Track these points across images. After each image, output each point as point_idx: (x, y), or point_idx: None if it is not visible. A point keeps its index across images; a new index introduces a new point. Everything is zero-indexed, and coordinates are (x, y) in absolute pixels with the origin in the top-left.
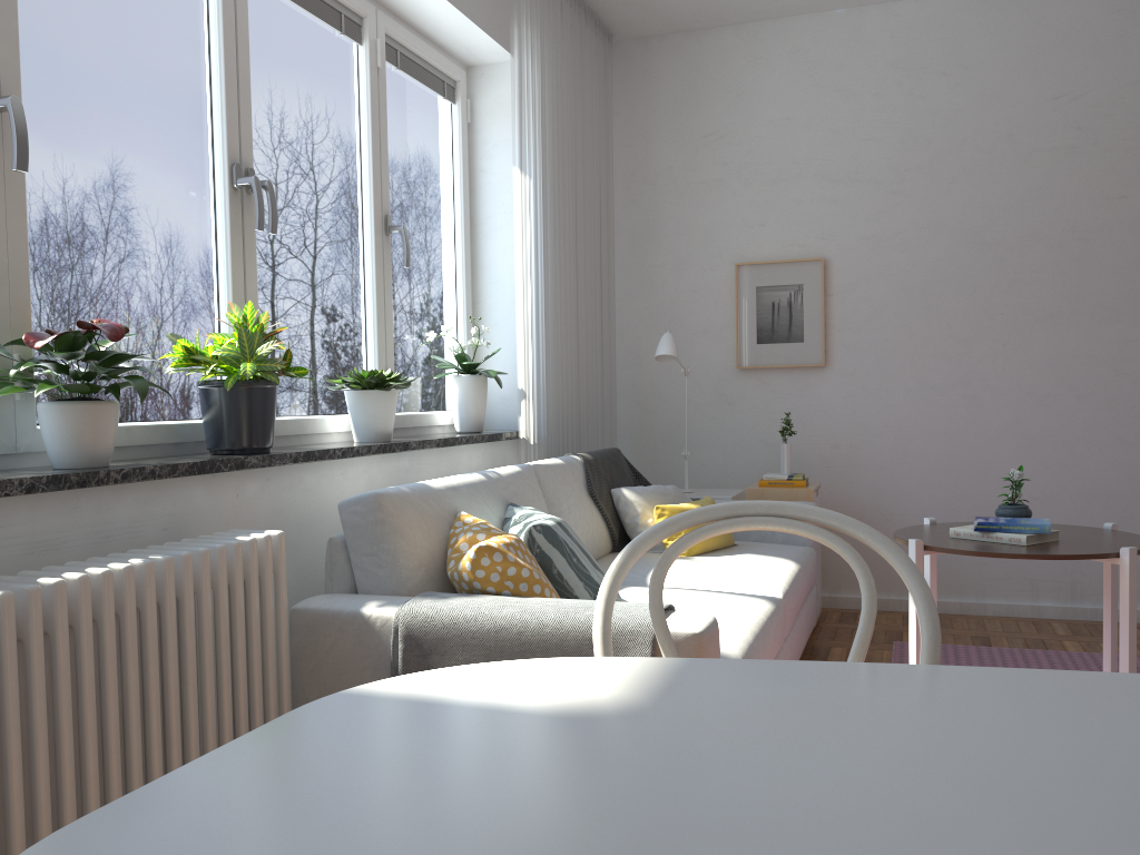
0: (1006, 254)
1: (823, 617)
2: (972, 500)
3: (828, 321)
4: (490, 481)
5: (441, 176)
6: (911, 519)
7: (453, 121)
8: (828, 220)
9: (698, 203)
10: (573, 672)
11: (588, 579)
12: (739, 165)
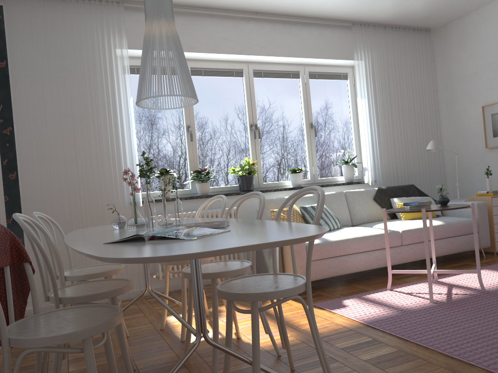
0: None
1: None
2: None
3: None
4: (314, 196)
5: (342, 104)
6: None
7: (347, 85)
8: None
9: (468, 84)
10: None
11: None
12: (482, 65)
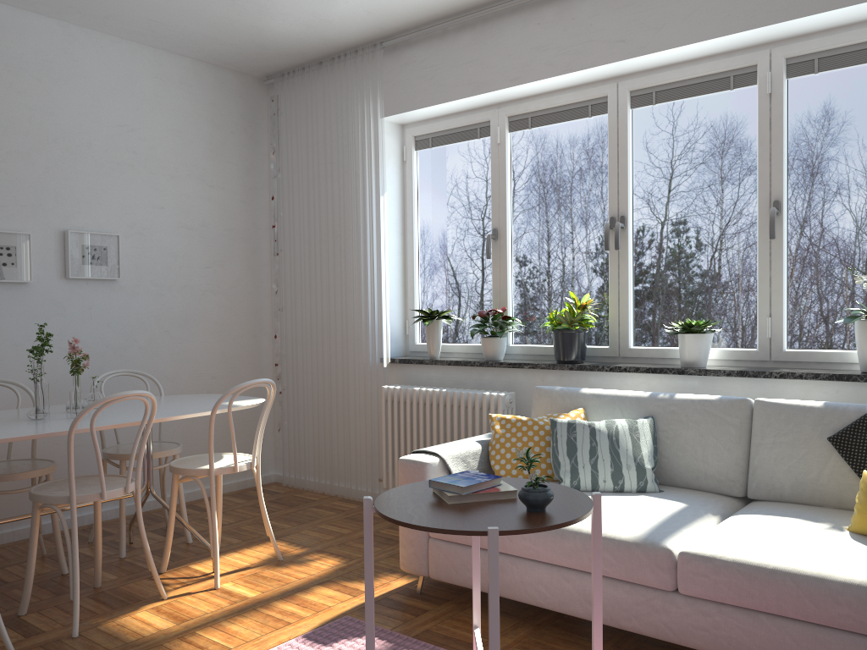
0: None
1: None
2: None
3: None
4: (648, 399)
5: None
6: None
7: None
8: None
9: None
10: (245, 403)
11: (555, 458)
12: None
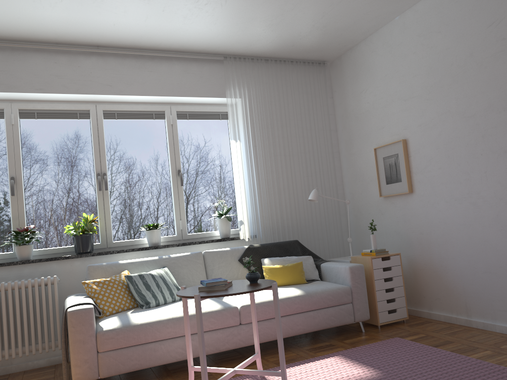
0: (479, 120)
1: (409, 322)
2: (482, 262)
3: (411, 169)
4: (159, 259)
5: (221, 147)
6: (456, 272)
7: (228, 125)
8: (405, 120)
9: (362, 122)
10: None
11: (140, 293)
12: (372, 102)
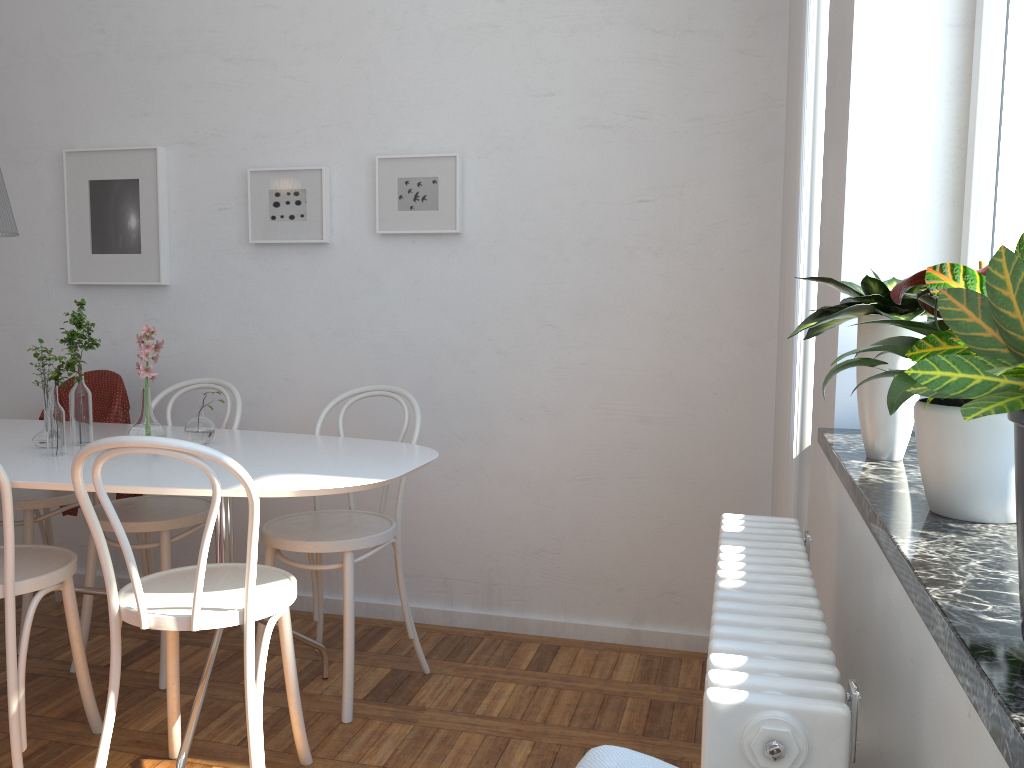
0: None
1: None
2: None
3: None
4: None
5: None
6: None
7: None
8: None
9: None
10: (284, 484)
11: None
12: None
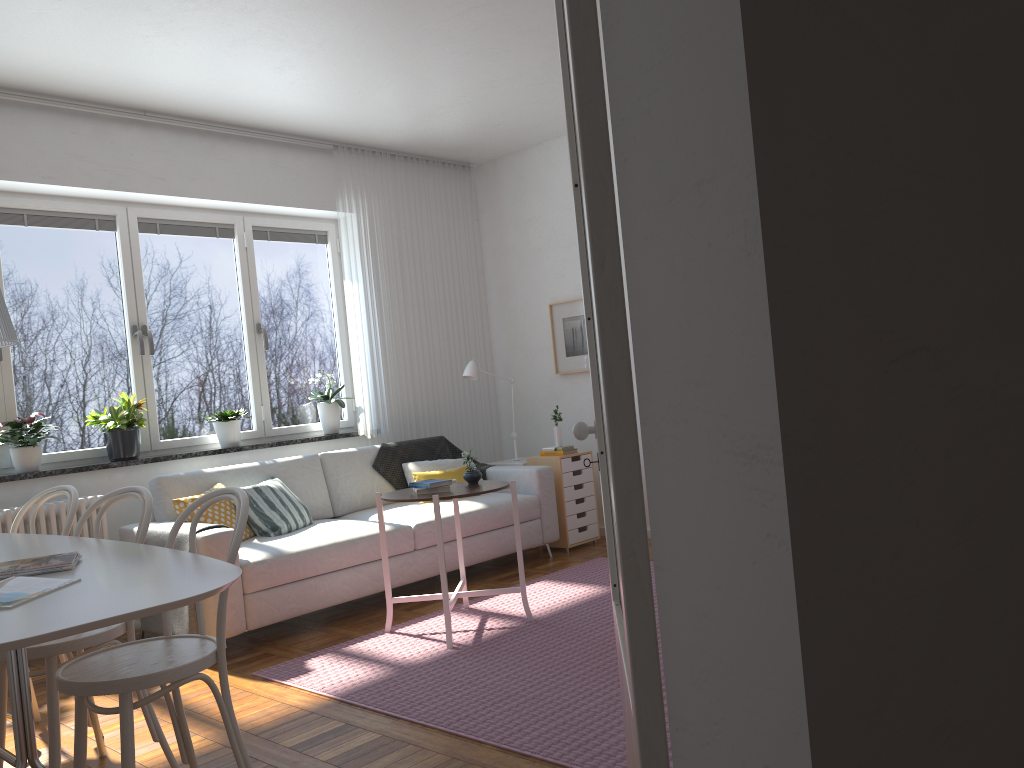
0: None
1: (601, 542)
2: None
3: None
4: (262, 466)
5: (317, 288)
6: None
7: (328, 254)
8: None
9: (529, 265)
10: None
11: (262, 515)
12: (548, 237)
